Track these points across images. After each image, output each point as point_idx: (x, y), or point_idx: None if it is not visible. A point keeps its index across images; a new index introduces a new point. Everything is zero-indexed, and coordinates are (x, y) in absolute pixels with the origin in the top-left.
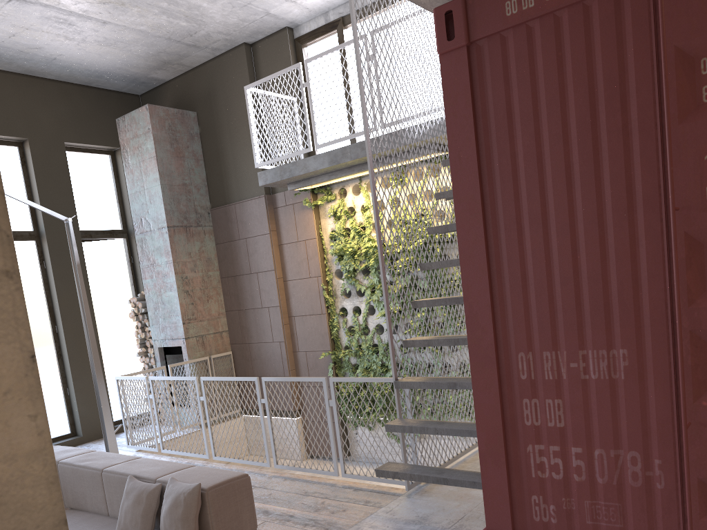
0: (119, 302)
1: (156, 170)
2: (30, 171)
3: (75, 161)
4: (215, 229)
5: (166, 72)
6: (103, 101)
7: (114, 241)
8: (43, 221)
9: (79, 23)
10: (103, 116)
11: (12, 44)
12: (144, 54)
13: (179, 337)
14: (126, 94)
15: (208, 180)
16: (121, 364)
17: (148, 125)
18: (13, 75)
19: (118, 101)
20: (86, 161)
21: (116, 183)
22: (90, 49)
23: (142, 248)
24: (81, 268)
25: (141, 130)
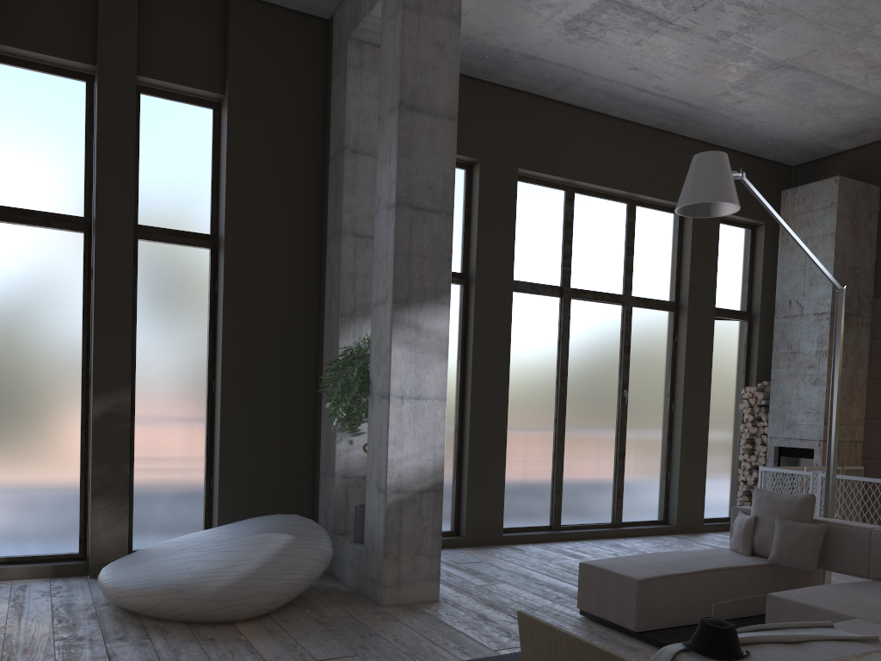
0: (726, 390)
1: (831, 248)
2: (684, 240)
3: (719, 233)
4: (873, 322)
5: (851, 142)
6: (760, 171)
7: (735, 322)
8: (688, 292)
9: (819, 89)
10: (757, 188)
11: (727, 111)
12: (851, 121)
13: (813, 438)
14: (780, 165)
15: (878, 265)
16: (716, 458)
17: (833, 198)
18: (693, 142)
19: (772, 172)
20: (728, 234)
21: (749, 261)
22: (799, 116)
23: (781, 334)
24: (709, 347)
25: (819, 203)
